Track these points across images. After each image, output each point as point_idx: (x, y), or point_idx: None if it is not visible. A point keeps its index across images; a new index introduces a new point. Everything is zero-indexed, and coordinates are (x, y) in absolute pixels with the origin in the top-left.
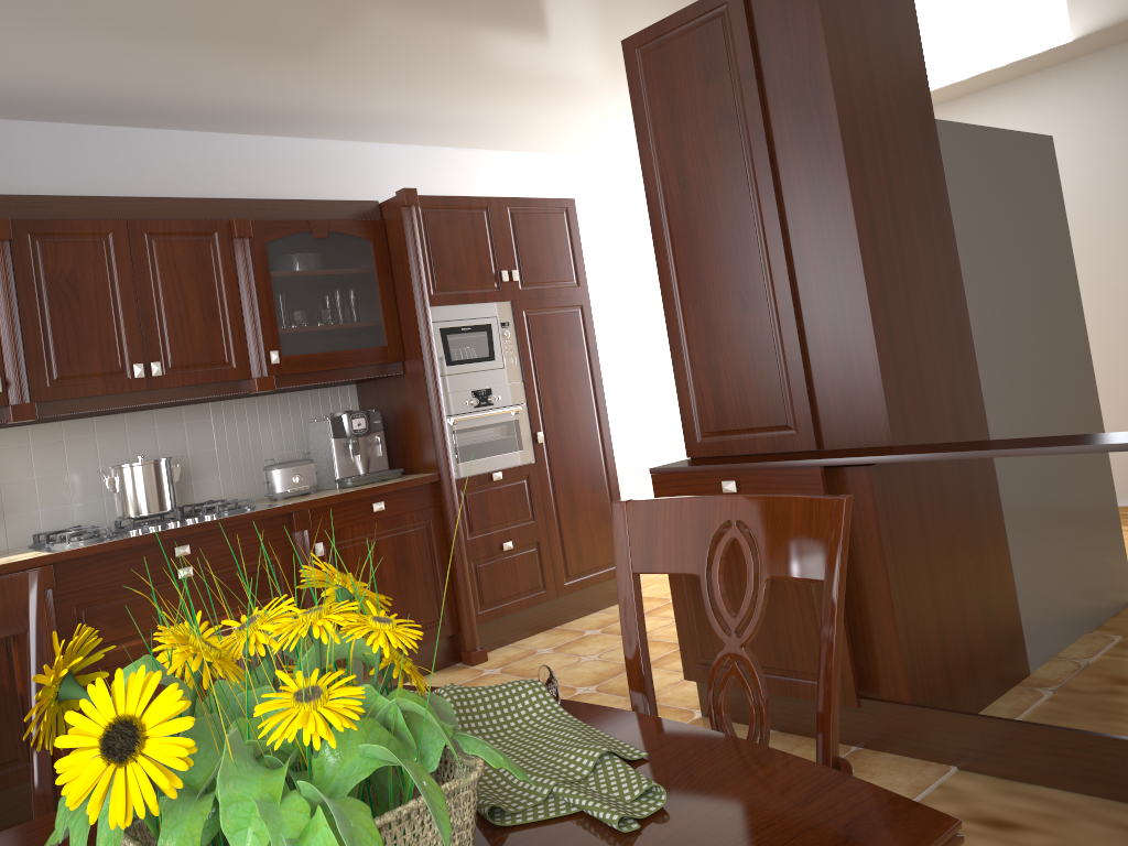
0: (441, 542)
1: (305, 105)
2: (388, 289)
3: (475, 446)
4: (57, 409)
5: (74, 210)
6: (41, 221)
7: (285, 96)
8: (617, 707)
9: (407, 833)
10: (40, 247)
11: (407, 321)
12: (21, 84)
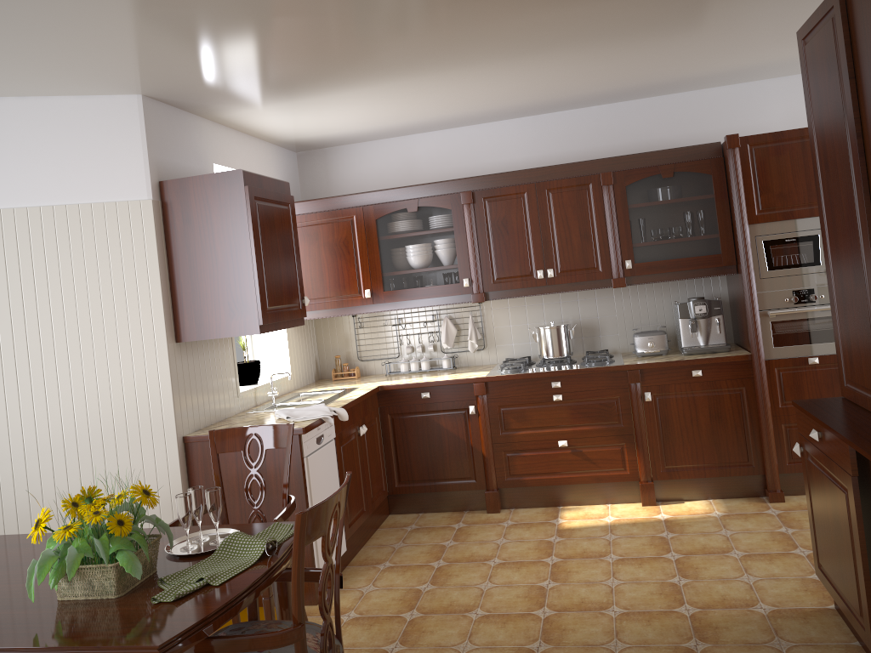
0: (752, 405)
1: (660, 80)
2: (724, 210)
3: (792, 335)
4: (497, 295)
5: (506, 181)
6: (488, 190)
7: (639, 80)
8: (795, 574)
9: (91, 572)
10: (488, 205)
11: (735, 235)
12: (482, 110)
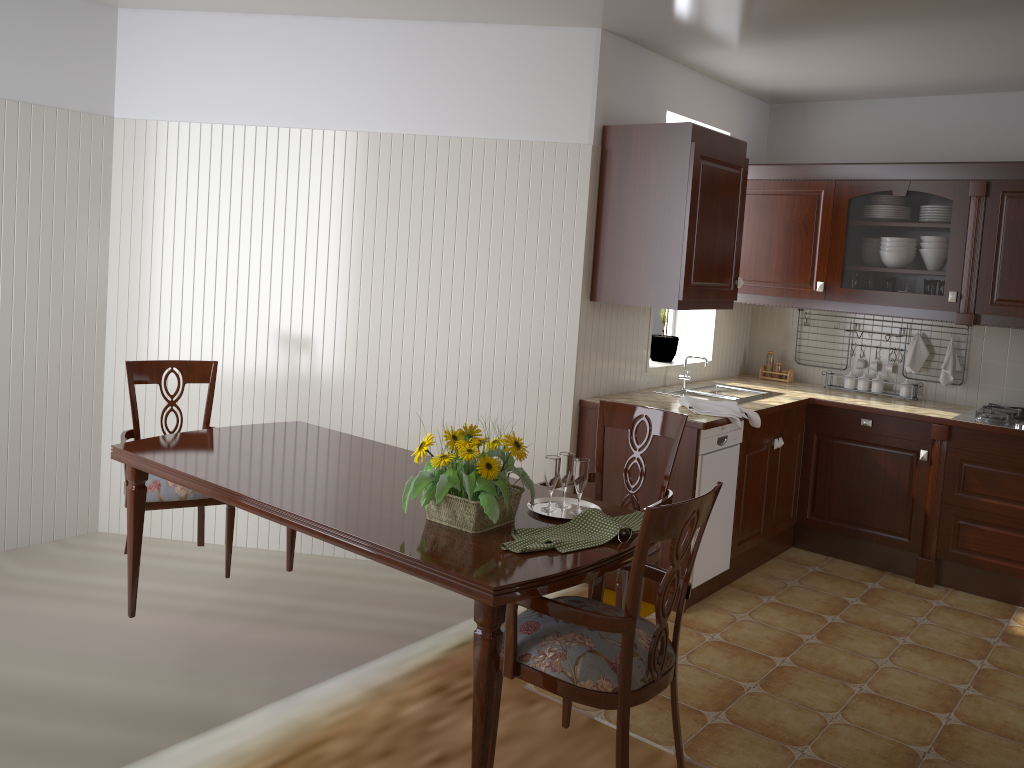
0: None
1: None
2: None
3: None
4: (993, 321)
5: None
6: (1012, 182)
7: None
8: None
9: (456, 503)
10: (1006, 201)
11: None
12: None
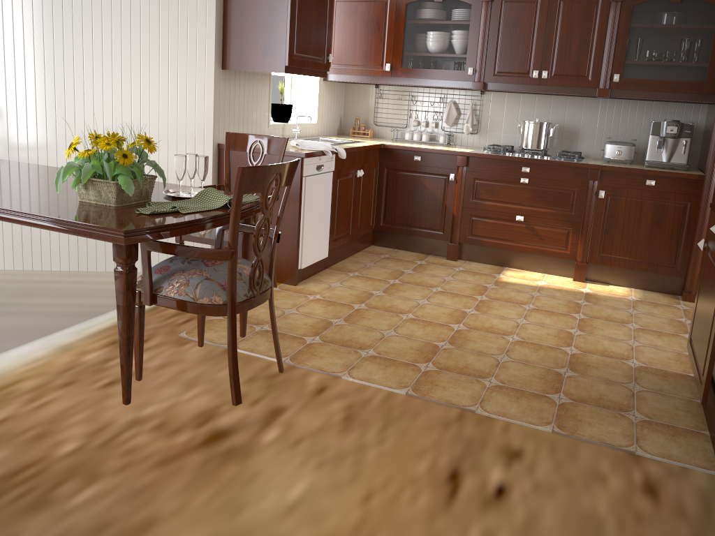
0: (692, 219)
1: None
2: None
3: None
4: (495, 87)
5: None
6: None
7: None
8: (675, 349)
9: (100, 185)
10: (504, 5)
11: None
12: None
